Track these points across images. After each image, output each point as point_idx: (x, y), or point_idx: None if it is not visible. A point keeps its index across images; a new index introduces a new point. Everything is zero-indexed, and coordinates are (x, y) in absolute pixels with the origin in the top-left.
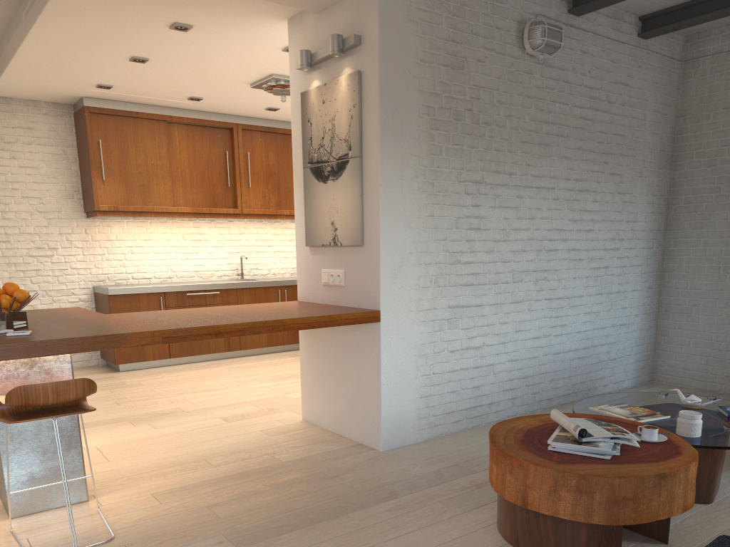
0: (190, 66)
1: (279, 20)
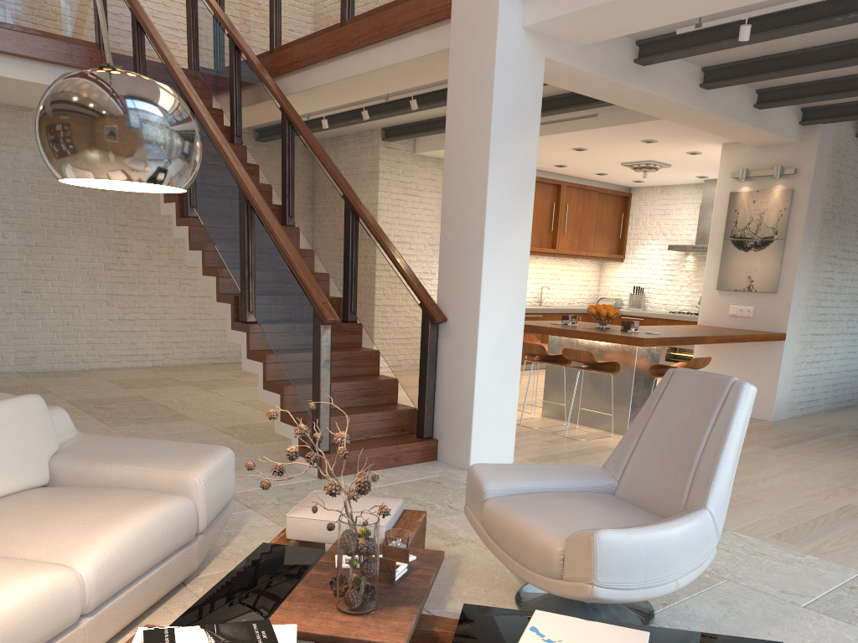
0: (604, 153)
1: (716, 143)
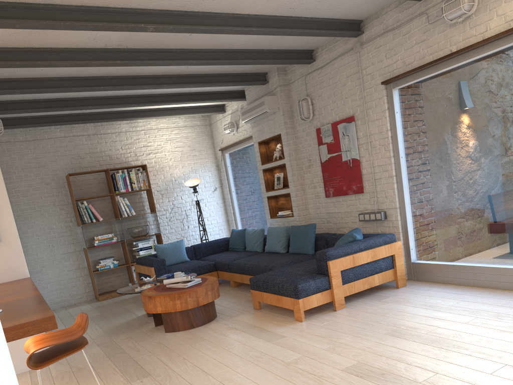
0: None
1: None
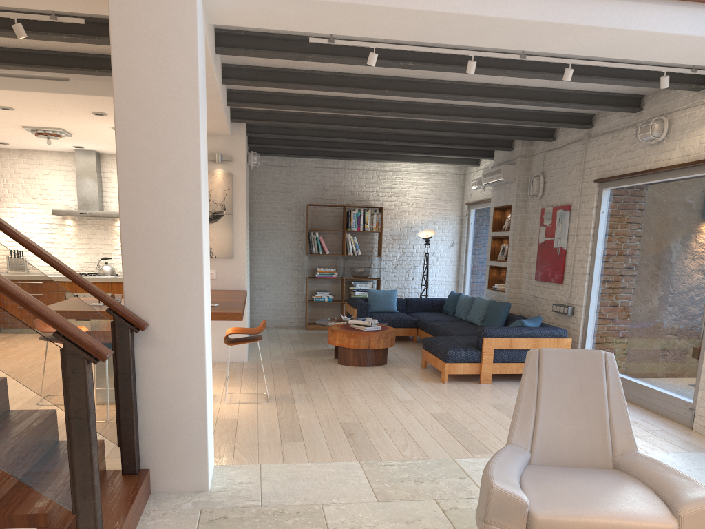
0: (24, 116)
1: None
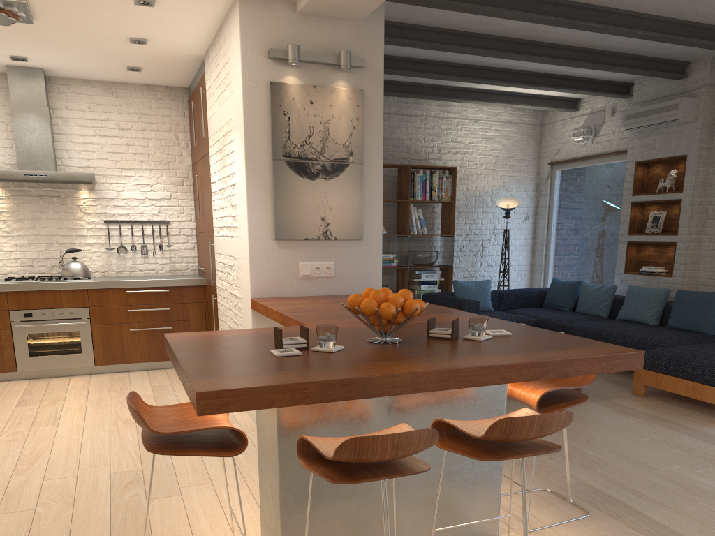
0: None
1: None
